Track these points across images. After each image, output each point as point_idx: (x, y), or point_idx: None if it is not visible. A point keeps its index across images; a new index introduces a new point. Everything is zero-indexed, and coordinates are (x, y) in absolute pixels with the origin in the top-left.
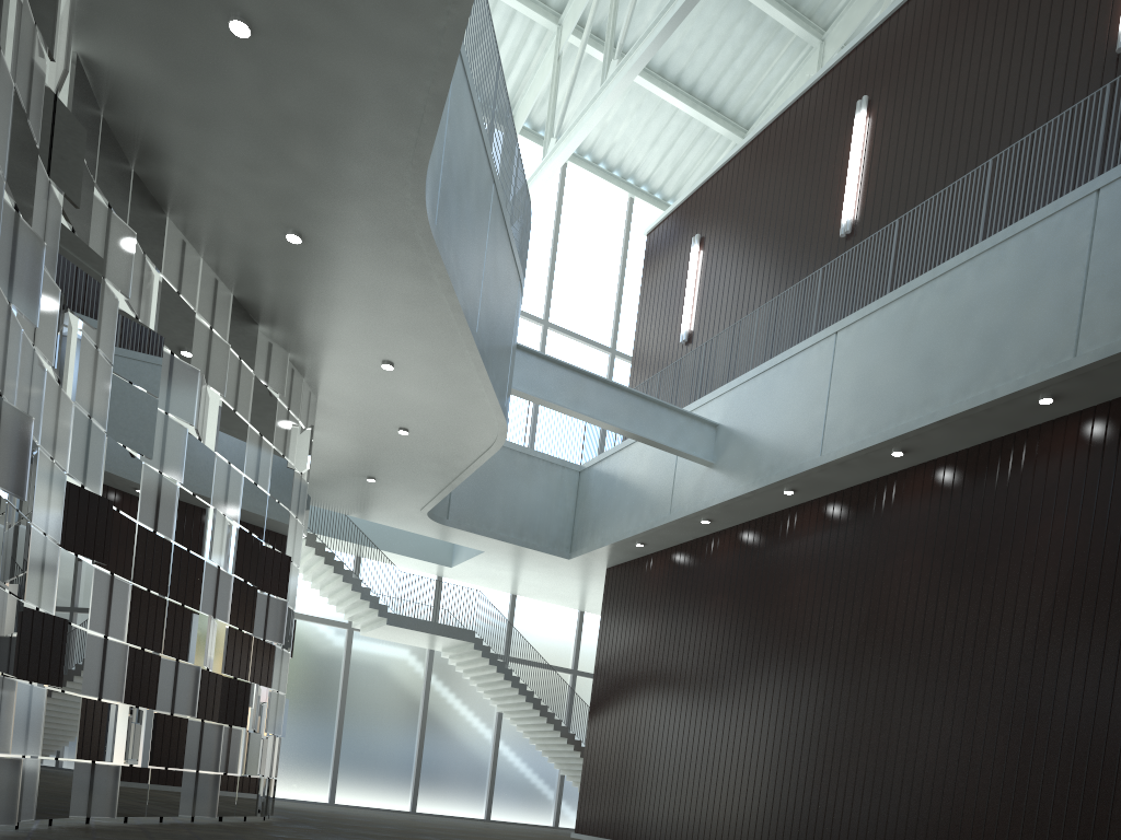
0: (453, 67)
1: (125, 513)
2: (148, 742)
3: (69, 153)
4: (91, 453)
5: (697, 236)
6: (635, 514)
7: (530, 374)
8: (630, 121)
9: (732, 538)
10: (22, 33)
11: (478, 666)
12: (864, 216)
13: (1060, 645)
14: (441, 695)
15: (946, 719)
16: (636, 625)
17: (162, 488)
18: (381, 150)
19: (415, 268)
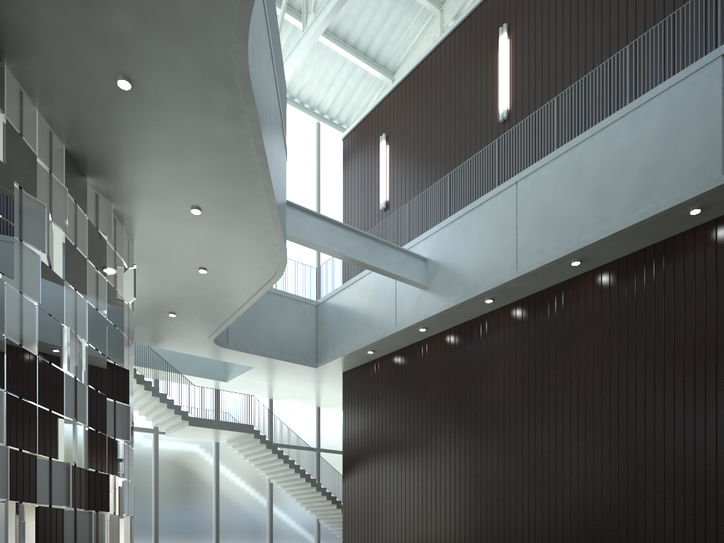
0: None
1: None
2: (6, 533)
3: None
4: None
5: (384, 135)
6: (367, 330)
7: (296, 223)
8: (314, 68)
9: (442, 340)
10: None
11: (257, 451)
12: (516, 105)
13: None
14: (228, 475)
15: (639, 448)
16: (372, 409)
17: (23, 307)
18: None
19: (230, 112)
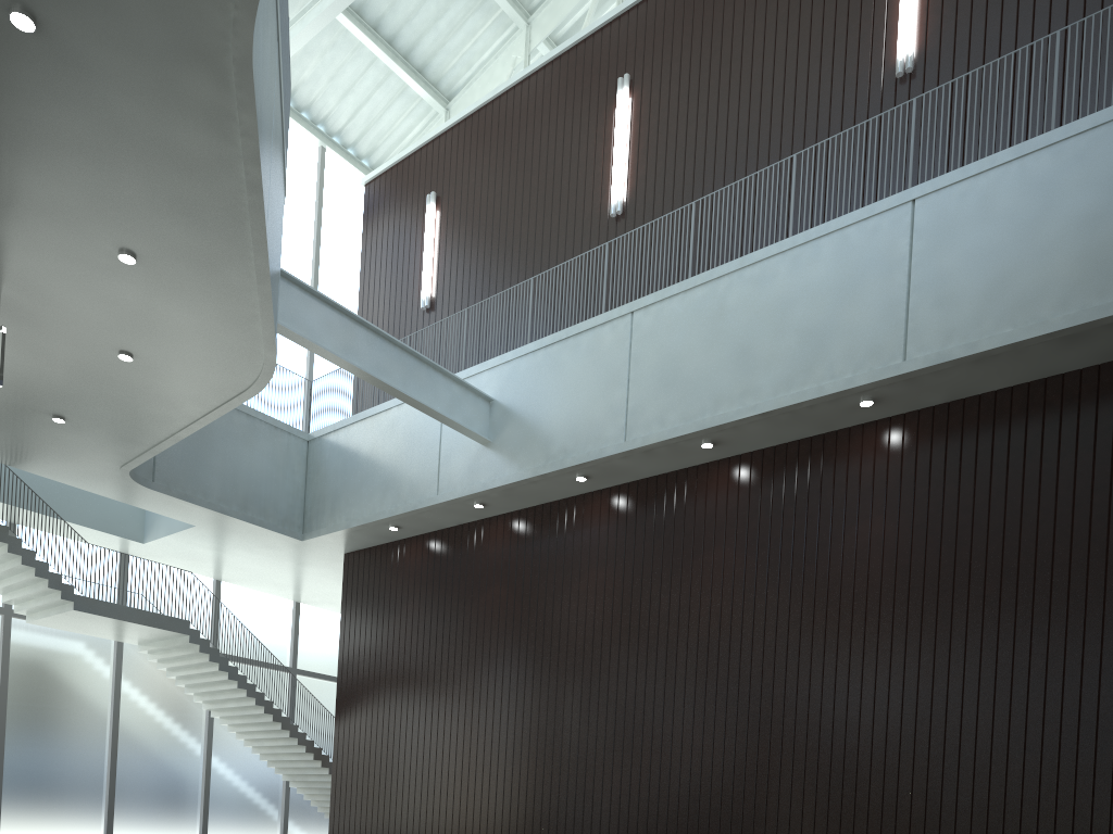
0: None
1: None
2: None
3: None
4: None
5: (434, 194)
6: (390, 493)
7: (292, 308)
8: (322, 59)
9: (507, 526)
10: None
11: (193, 663)
12: (635, 198)
13: (890, 644)
14: (136, 698)
15: (776, 717)
16: (391, 617)
17: None
18: None
19: (210, 114)
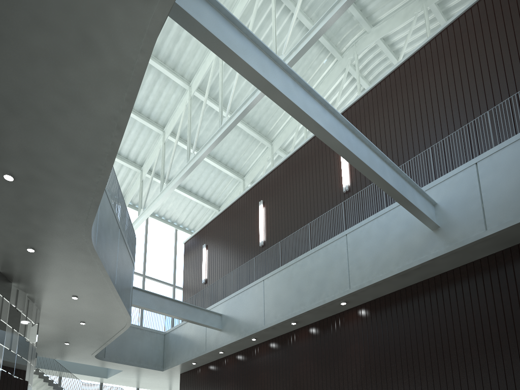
0: (102, 193)
1: None
2: None
3: None
4: None
5: (205, 244)
6: (190, 351)
7: (140, 298)
8: (173, 203)
9: (233, 358)
10: None
11: None
12: (267, 239)
13: None
14: None
15: None
16: None
17: None
18: (71, 219)
19: (87, 261)
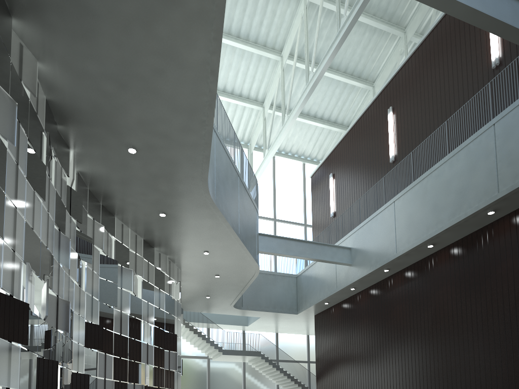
0: (210, 145)
1: (108, 329)
2: None
3: (77, 205)
4: (93, 309)
5: (331, 174)
6: (322, 291)
7: (266, 243)
8: (298, 135)
9: (366, 293)
10: (57, 171)
11: (264, 366)
12: (399, 152)
13: None
14: (251, 380)
15: (476, 358)
16: (330, 337)
17: (122, 317)
18: (189, 178)
19: (210, 215)
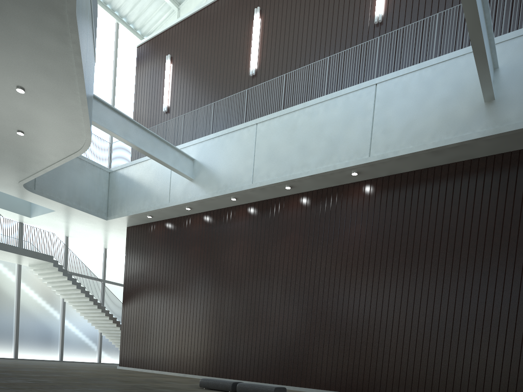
0: None
1: None
2: None
3: None
4: None
5: (169, 56)
6: (147, 200)
7: (99, 113)
8: None
9: (201, 218)
10: None
11: (55, 276)
12: (261, 68)
13: (361, 280)
14: (28, 291)
15: (313, 310)
16: (148, 258)
17: None
18: None
19: (57, 33)
